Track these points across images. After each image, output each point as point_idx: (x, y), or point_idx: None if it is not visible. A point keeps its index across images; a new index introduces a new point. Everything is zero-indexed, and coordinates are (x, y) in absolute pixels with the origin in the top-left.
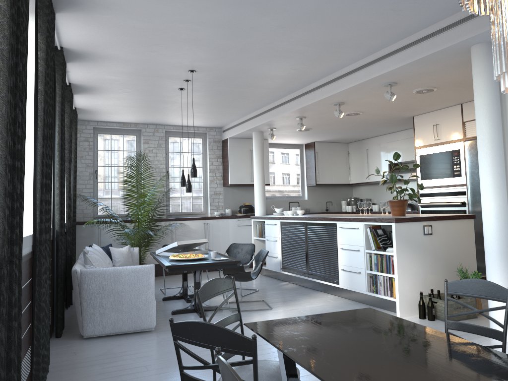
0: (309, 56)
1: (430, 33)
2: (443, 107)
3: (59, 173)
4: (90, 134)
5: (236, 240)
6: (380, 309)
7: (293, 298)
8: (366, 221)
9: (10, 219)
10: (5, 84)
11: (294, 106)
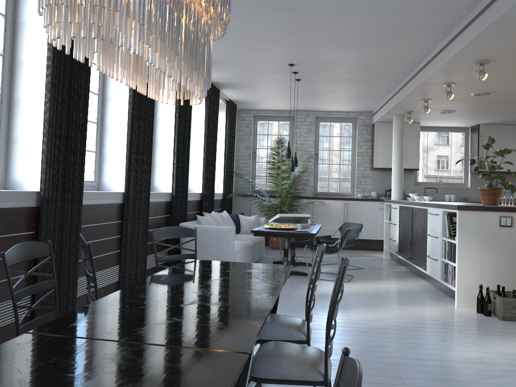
0: (384, 41)
1: (484, 7)
2: None
3: (176, 152)
4: (250, 121)
5: (376, 222)
6: (451, 299)
7: (383, 278)
8: (442, 207)
9: (65, 177)
10: (49, 98)
11: (408, 89)
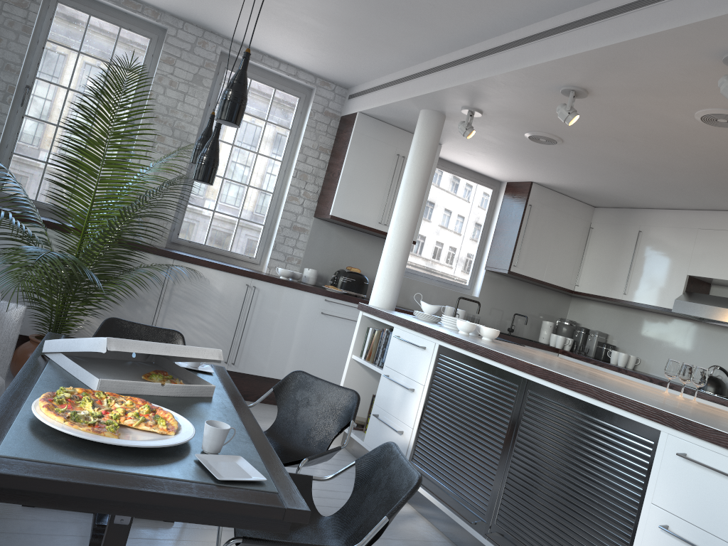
0: None
1: None
2: None
3: None
4: None
5: (308, 343)
6: None
7: None
8: None
9: None
10: None
11: (590, 41)
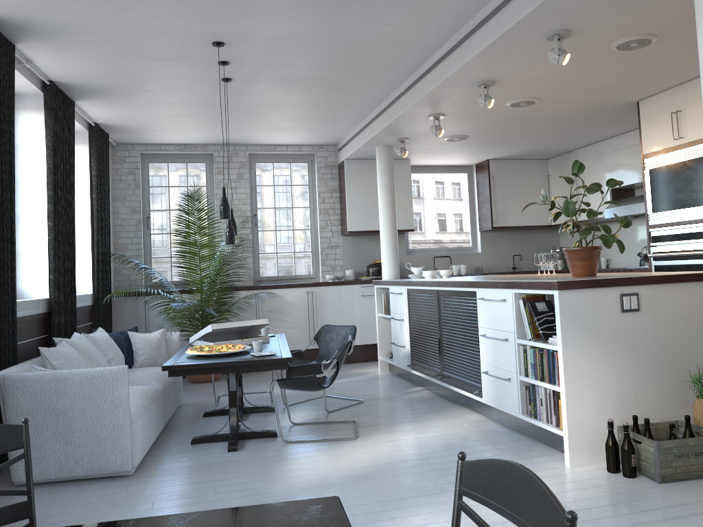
0: None
1: None
2: (688, 79)
3: None
4: (136, 163)
5: (359, 318)
6: (544, 447)
7: (407, 418)
8: (516, 287)
9: None
10: None
11: (416, 96)
